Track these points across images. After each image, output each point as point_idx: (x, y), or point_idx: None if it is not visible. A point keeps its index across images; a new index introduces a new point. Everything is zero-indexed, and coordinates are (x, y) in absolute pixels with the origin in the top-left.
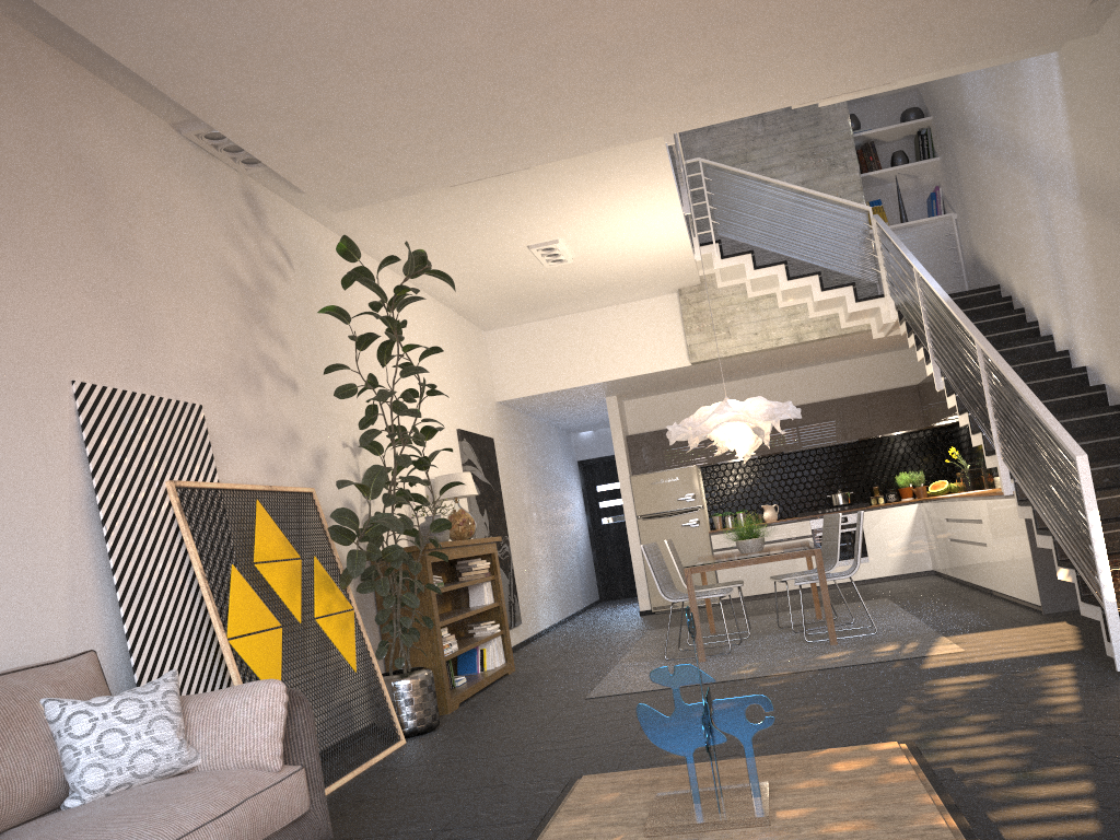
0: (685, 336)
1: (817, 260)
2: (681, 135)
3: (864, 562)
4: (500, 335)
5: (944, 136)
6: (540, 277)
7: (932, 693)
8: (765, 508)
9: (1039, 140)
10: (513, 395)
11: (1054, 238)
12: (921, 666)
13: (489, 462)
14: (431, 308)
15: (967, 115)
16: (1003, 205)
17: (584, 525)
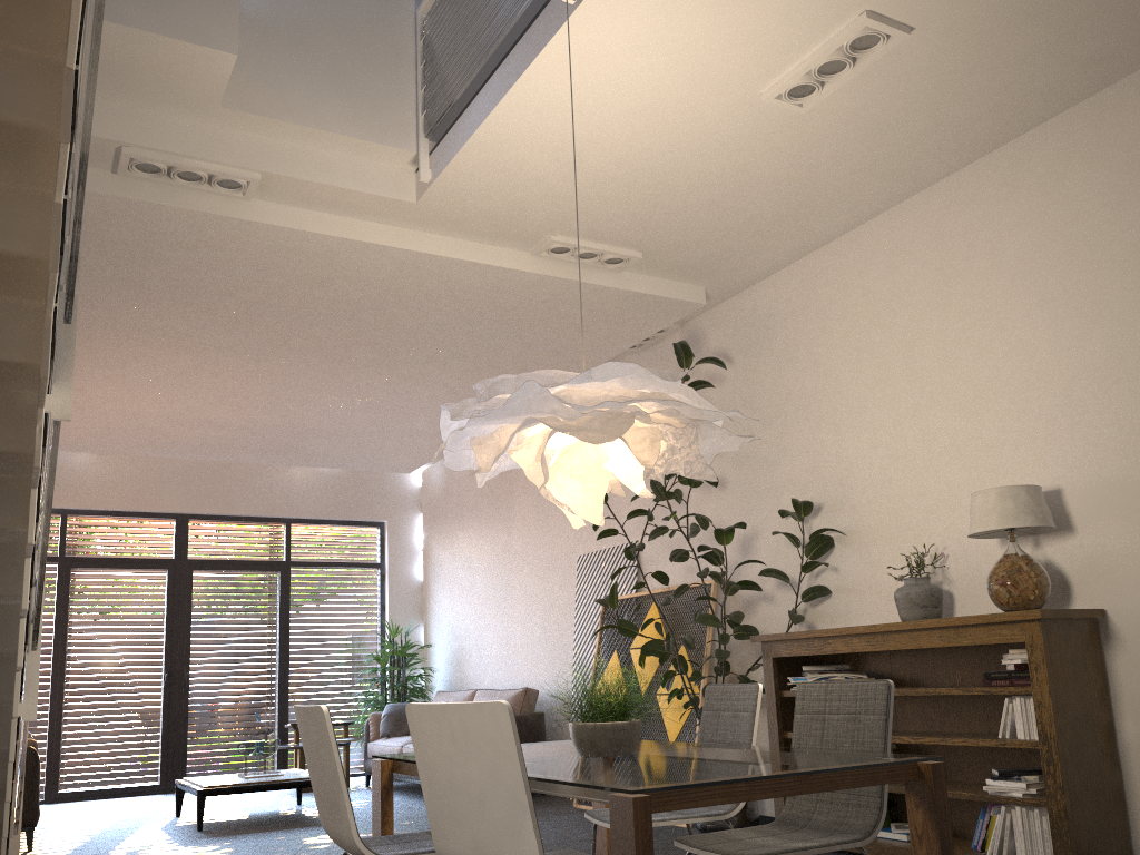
0: None
1: None
2: None
3: None
4: None
5: None
6: None
7: None
8: None
9: None
10: None
11: None
12: None
13: None
14: (1127, 104)
15: None
16: None
17: None
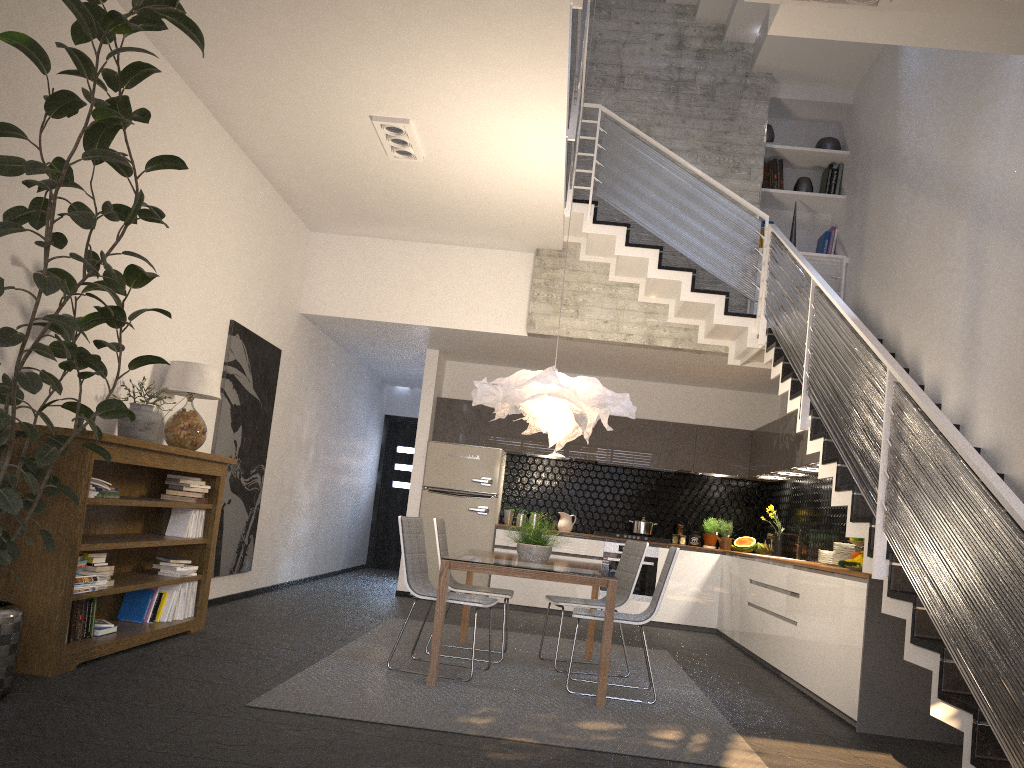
0: (529, 302)
1: (696, 256)
2: (587, 85)
3: (649, 601)
4: (327, 240)
5: (859, 172)
6: (382, 173)
7: None
8: (562, 515)
9: (995, 172)
10: (321, 311)
11: (981, 291)
12: None
13: (266, 374)
14: (240, 168)
15: (897, 147)
16: (916, 249)
17: (372, 483)
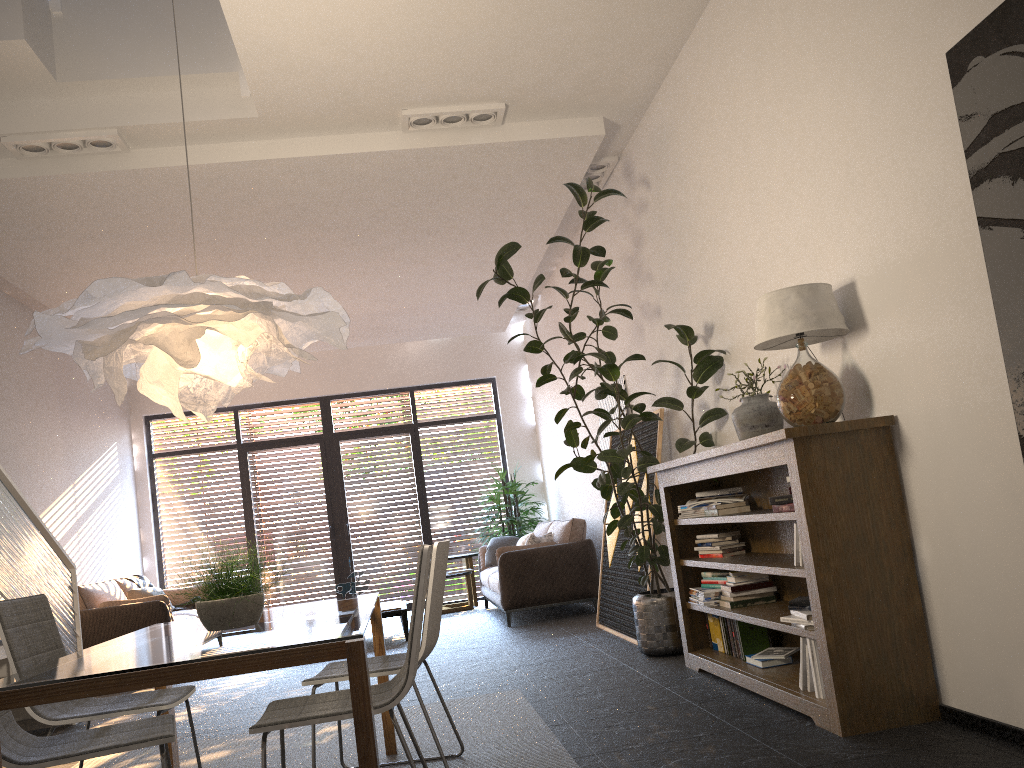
0: None
1: None
2: None
3: None
4: None
5: None
6: None
7: (203, 708)
8: None
9: None
10: None
11: None
12: None
13: None
14: None
15: None
16: None
17: None
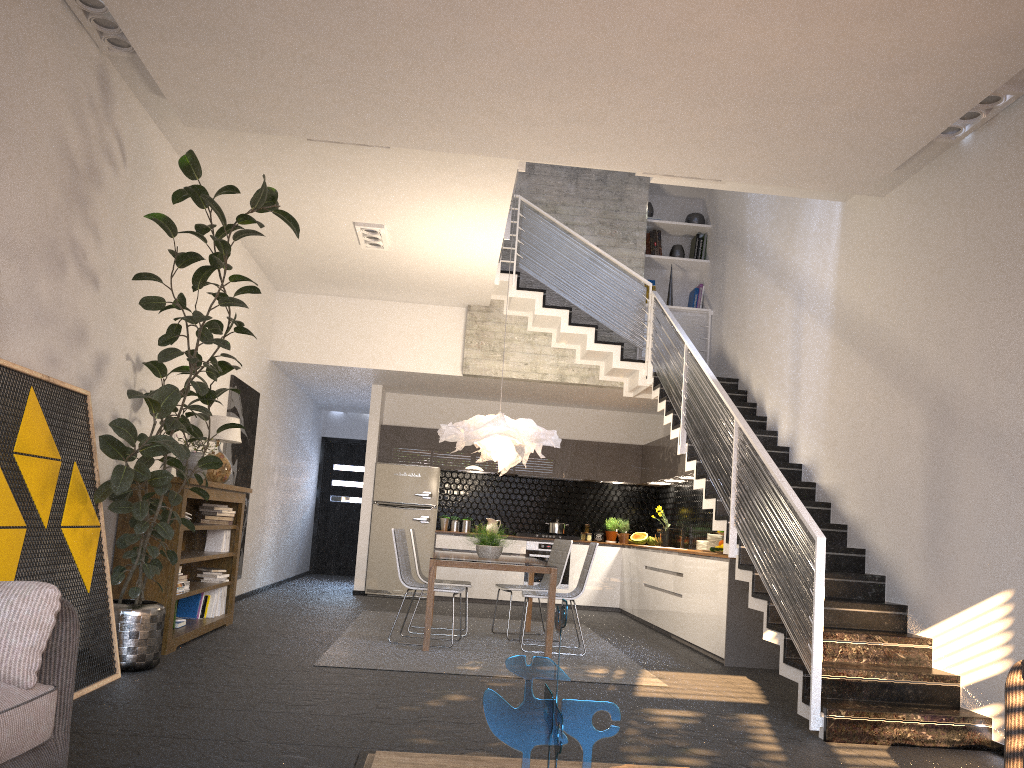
0: (463, 348)
1: (597, 315)
2: None
3: (564, 588)
4: (291, 298)
5: (719, 244)
6: (352, 255)
7: (651, 721)
8: (489, 520)
9: (807, 269)
10: (289, 358)
11: (800, 353)
12: (633, 693)
13: (251, 415)
14: (237, 252)
15: (745, 232)
16: (759, 314)
17: (313, 498)
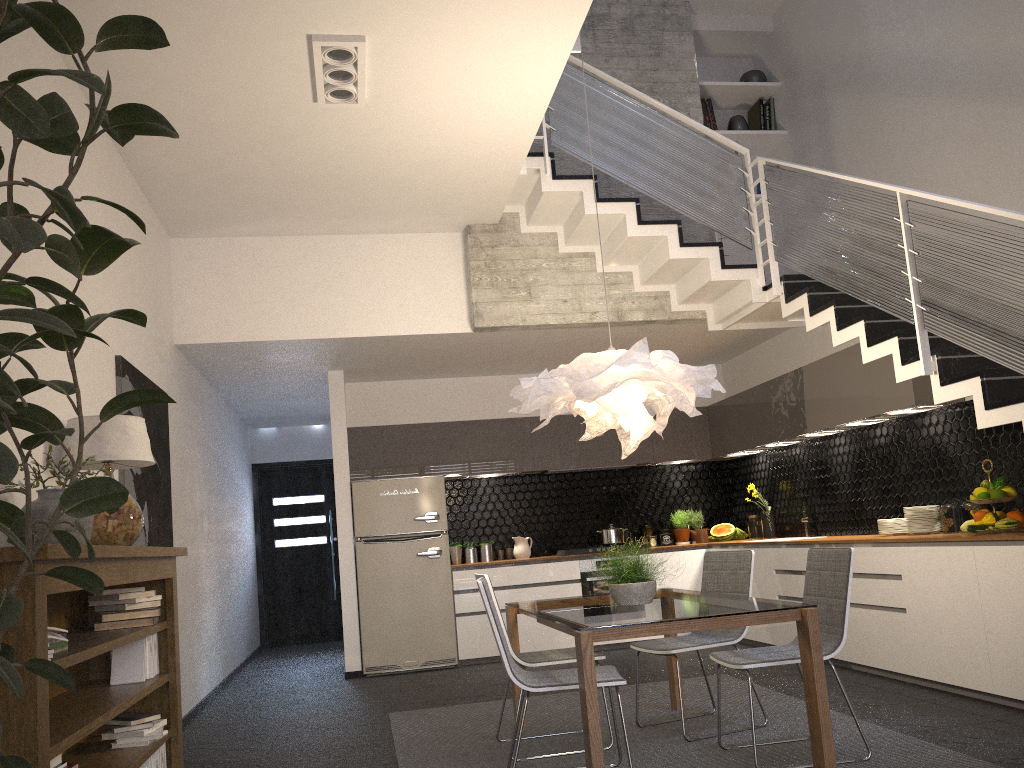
0: (467, 292)
1: (679, 205)
2: None
3: None
4: (194, 247)
5: (806, 100)
6: (298, 133)
7: None
8: (517, 540)
9: None
10: (204, 338)
11: None
12: None
13: (159, 427)
14: (97, 140)
15: (873, 58)
16: (943, 160)
17: (253, 547)
